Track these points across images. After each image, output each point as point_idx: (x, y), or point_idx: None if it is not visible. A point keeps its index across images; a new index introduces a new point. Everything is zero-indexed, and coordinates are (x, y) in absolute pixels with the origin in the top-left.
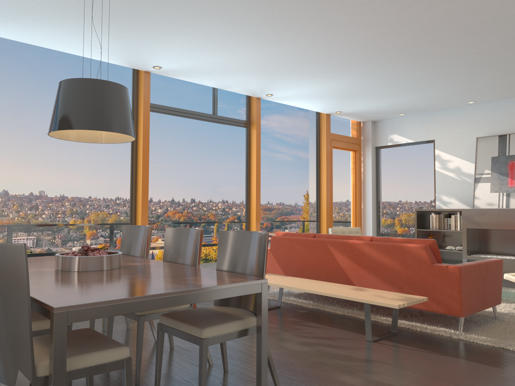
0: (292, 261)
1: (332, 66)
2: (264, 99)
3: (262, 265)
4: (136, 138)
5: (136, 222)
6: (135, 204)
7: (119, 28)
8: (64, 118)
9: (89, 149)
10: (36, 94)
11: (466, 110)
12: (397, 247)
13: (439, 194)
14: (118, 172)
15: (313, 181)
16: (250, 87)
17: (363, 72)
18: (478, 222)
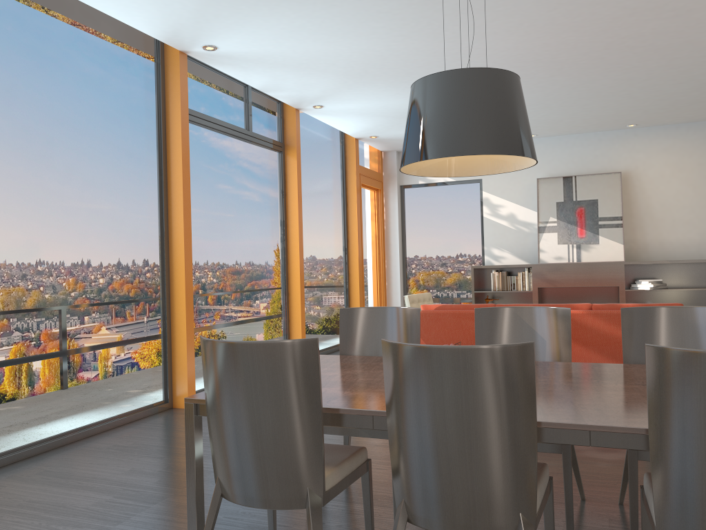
0: (458, 343)
1: None
2: (303, 111)
3: None
4: (165, 163)
5: (172, 303)
6: (168, 273)
7: None
8: (487, 135)
9: (106, 179)
10: (28, 72)
11: None
12: None
13: (489, 246)
14: (145, 218)
15: (341, 232)
16: (308, 93)
17: None
18: (552, 279)
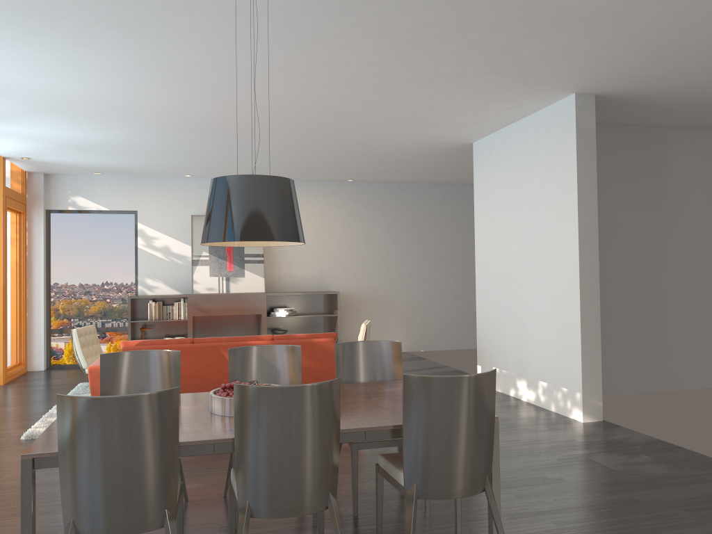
0: None
1: (141, 122)
2: None
3: (384, 370)
4: None
5: None
6: None
7: None
8: (282, 227)
9: None
10: None
11: (177, 182)
12: (308, 343)
13: (143, 277)
14: None
15: None
16: None
17: (158, 134)
18: (206, 309)
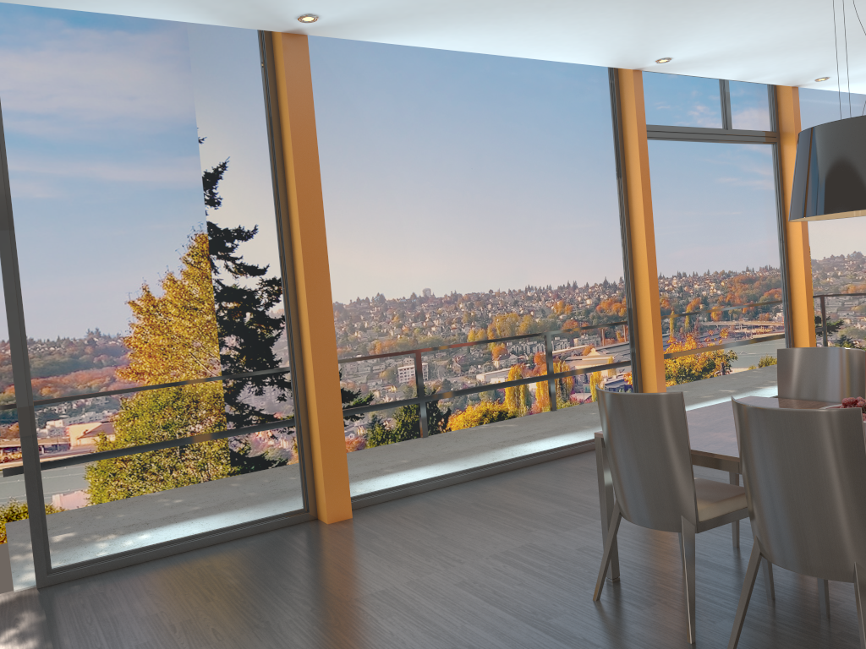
0: None
1: None
2: (804, 87)
3: None
4: (625, 189)
5: (640, 331)
6: (634, 301)
7: (667, 3)
8: (864, 189)
9: (566, 217)
10: (490, 136)
11: None
12: None
13: None
14: (606, 249)
15: None
16: (800, 70)
17: None
18: None
